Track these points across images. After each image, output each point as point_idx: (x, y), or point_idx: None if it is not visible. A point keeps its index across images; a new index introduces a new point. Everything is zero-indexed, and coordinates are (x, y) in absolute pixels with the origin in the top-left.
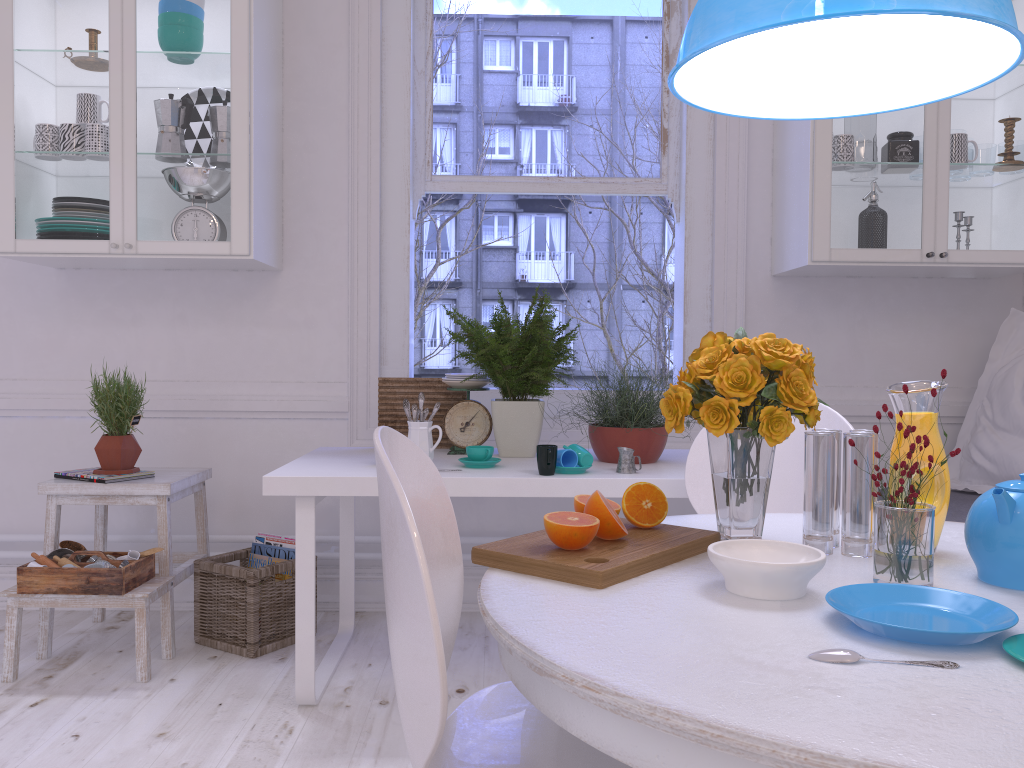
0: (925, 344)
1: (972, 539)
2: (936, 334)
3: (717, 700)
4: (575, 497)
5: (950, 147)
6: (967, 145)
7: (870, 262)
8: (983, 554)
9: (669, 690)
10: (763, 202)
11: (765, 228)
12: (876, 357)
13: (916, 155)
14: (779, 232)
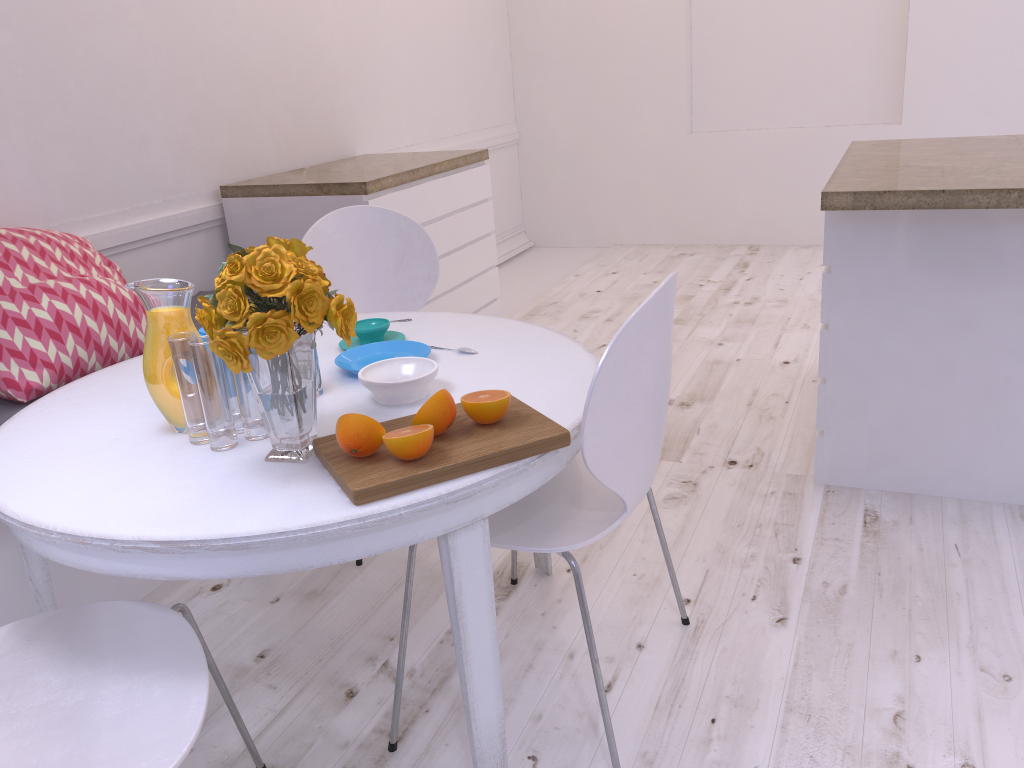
0: None
1: None
2: None
3: (549, 340)
4: (427, 429)
5: None
6: None
7: None
8: None
9: (562, 344)
10: None
11: None
12: None
13: None
14: None
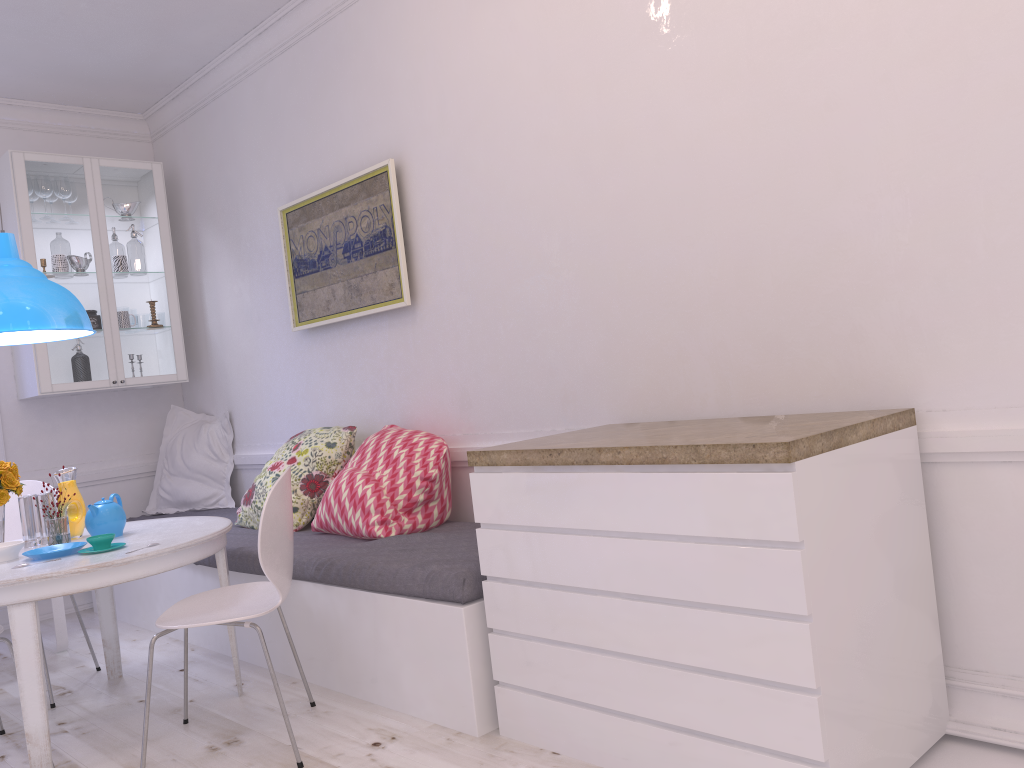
0: (128, 430)
1: (86, 525)
2: (134, 423)
3: None
4: None
5: (118, 320)
6: (128, 318)
7: (79, 389)
8: (90, 529)
9: None
10: (6, 352)
11: (10, 369)
12: (98, 442)
13: (99, 325)
14: (19, 372)
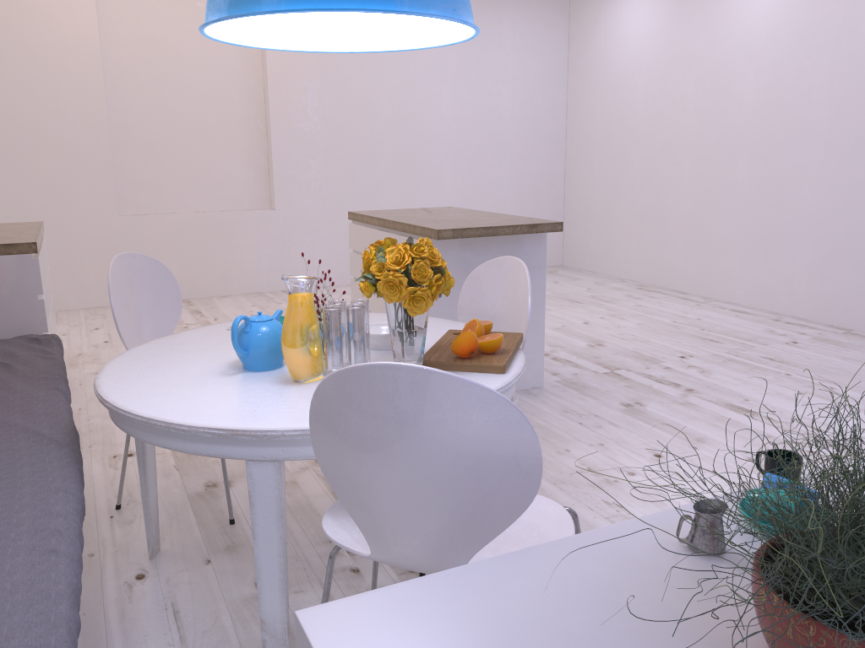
0: None
1: None
2: None
3: (385, 315)
4: (501, 333)
5: None
6: None
7: None
8: None
9: None
10: None
11: None
12: None
13: None
14: None
